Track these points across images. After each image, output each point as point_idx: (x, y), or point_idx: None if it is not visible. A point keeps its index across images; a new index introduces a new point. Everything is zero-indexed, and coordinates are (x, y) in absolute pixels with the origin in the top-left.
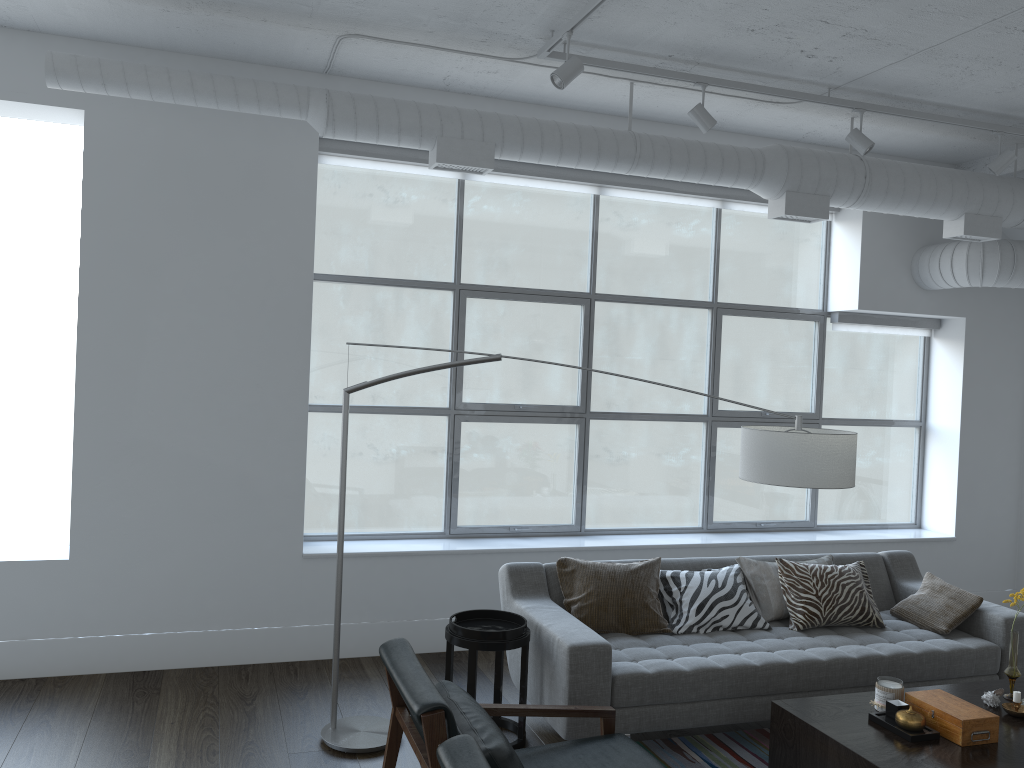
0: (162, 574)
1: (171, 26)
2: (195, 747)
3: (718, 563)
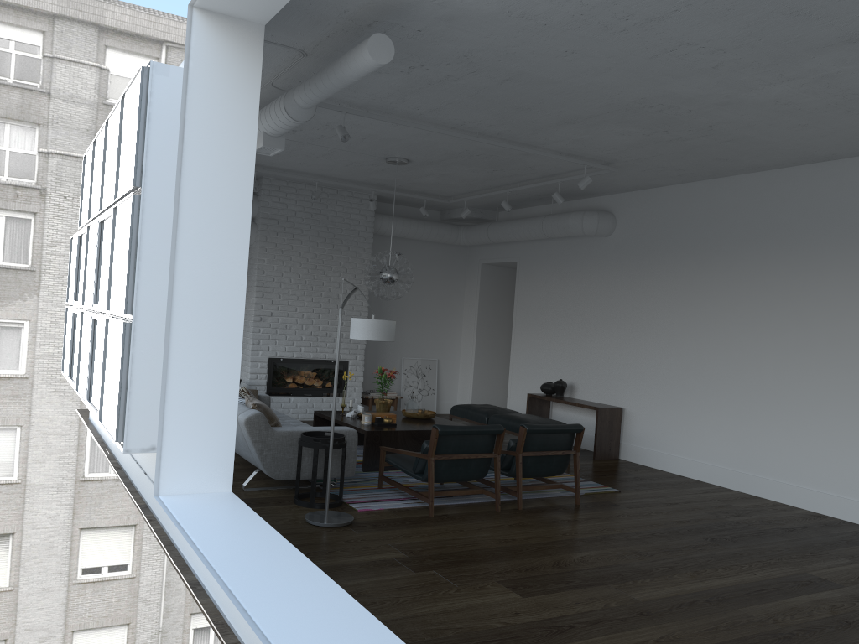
0: None
1: (313, 2)
2: (361, 551)
3: None
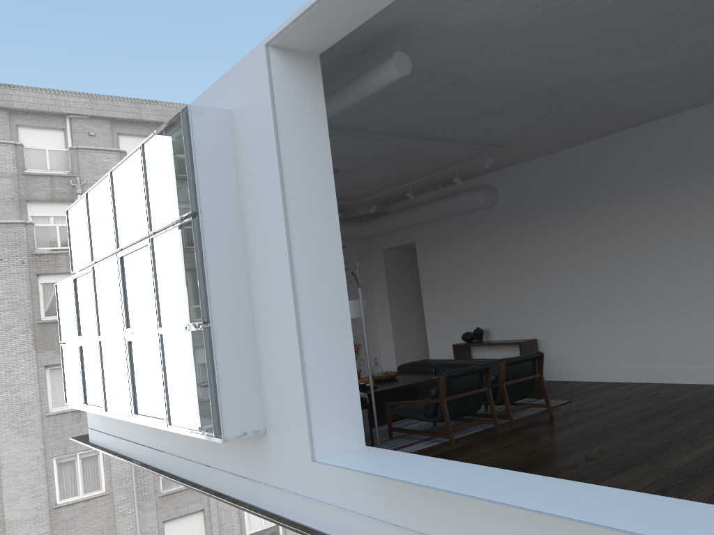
0: None
1: None
2: None
3: None
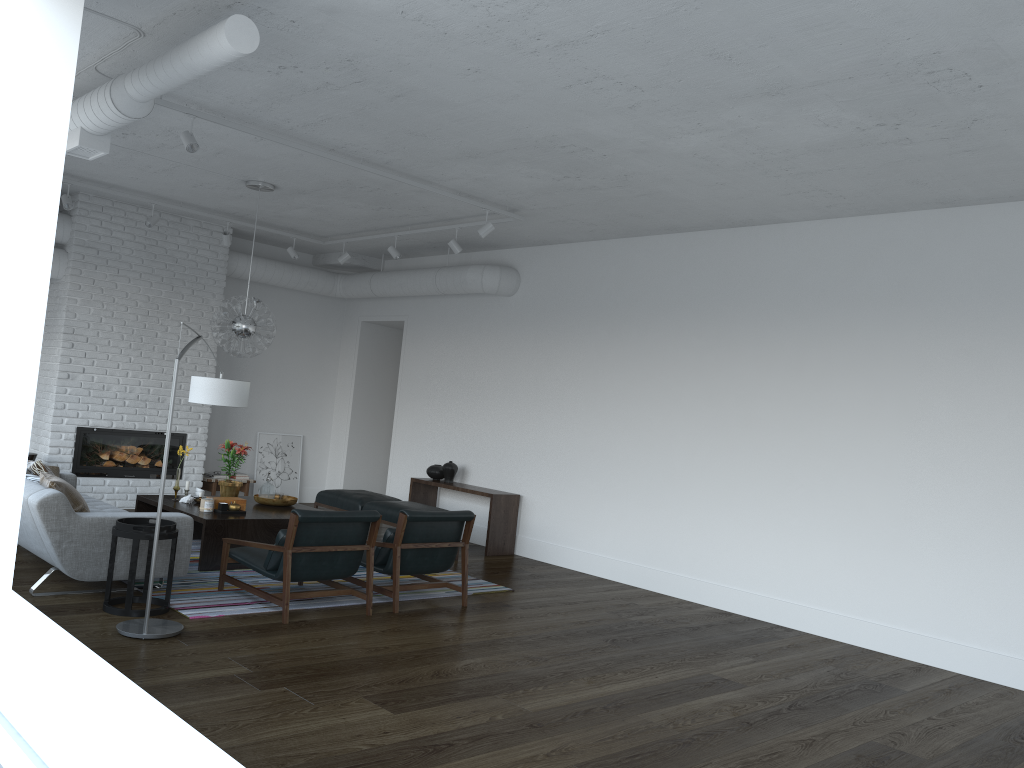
0: None
1: None
2: (190, 668)
3: None
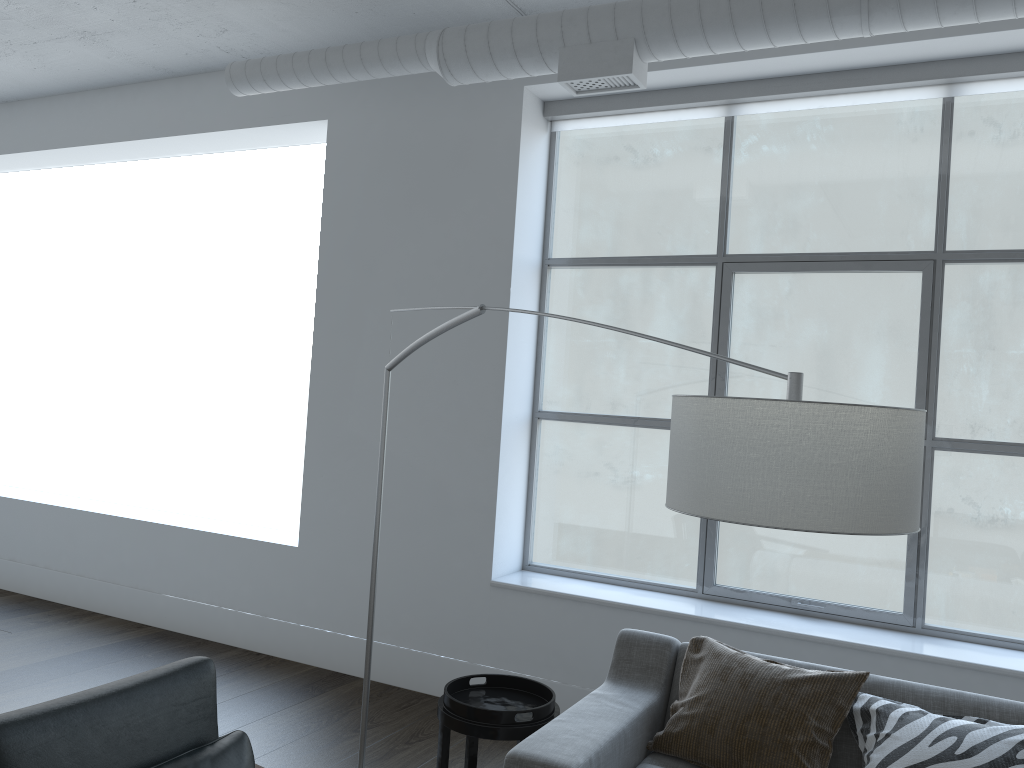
0: (365, 576)
1: (351, 13)
2: None
3: (1020, 715)
